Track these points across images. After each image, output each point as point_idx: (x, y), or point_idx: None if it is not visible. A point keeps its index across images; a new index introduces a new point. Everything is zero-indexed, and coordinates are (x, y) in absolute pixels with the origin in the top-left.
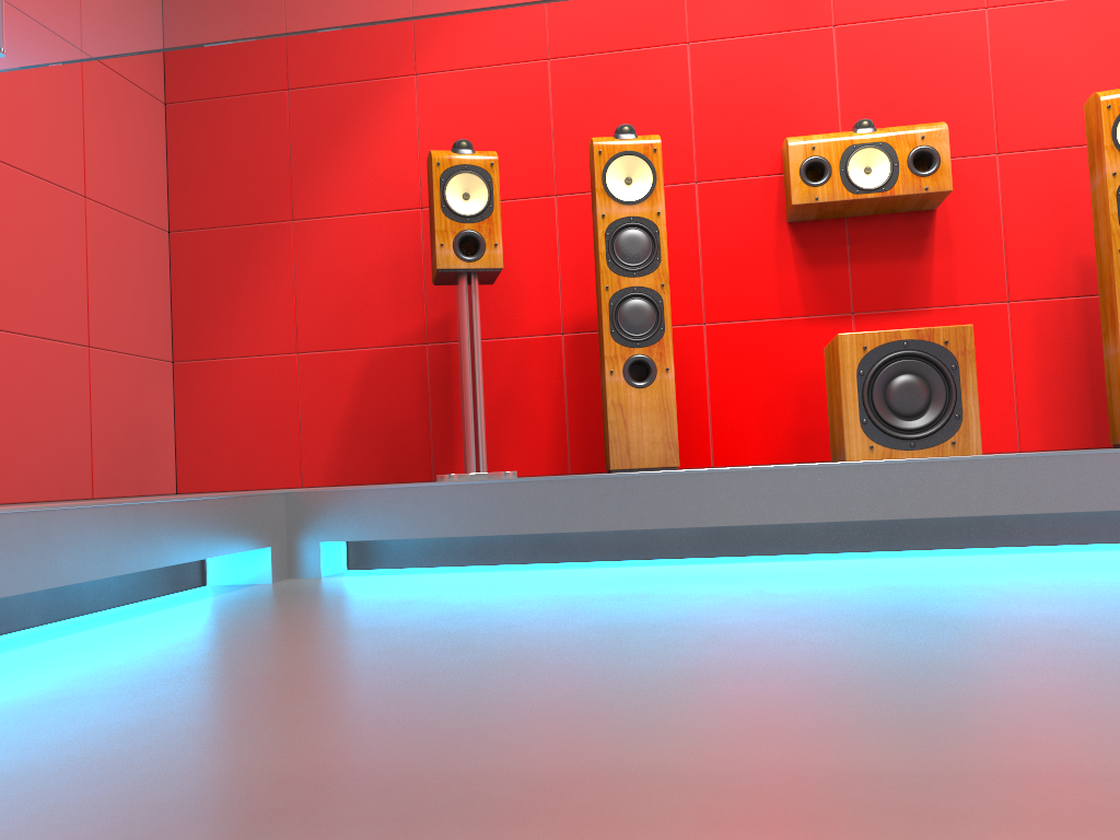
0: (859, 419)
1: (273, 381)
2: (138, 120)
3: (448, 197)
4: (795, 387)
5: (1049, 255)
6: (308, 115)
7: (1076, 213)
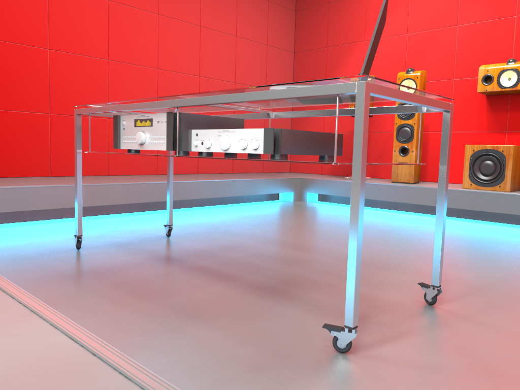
0: (468, 174)
1: None
2: (284, 61)
3: None
4: None
5: None
6: (332, 55)
7: None
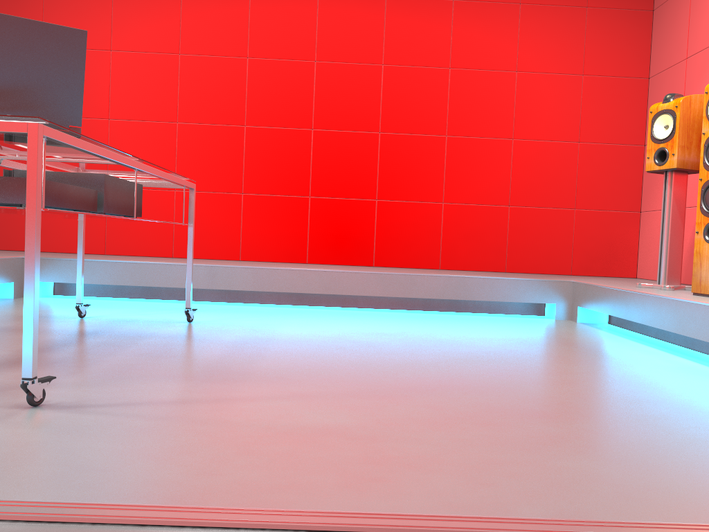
0: None
1: None
2: (623, 94)
3: (655, 130)
4: None
5: None
6: (692, 71)
7: None
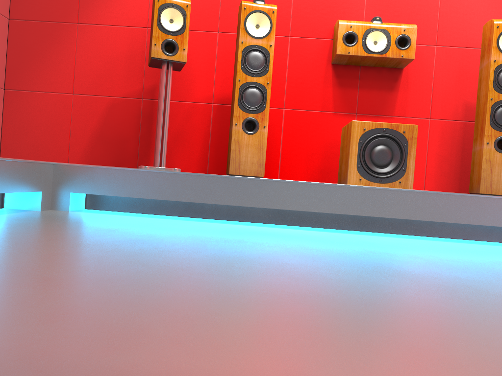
0: (356, 164)
1: (58, 107)
2: None
3: (162, 19)
4: (324, 146)
5: (452, 99)
6: None
7: (468, 80)
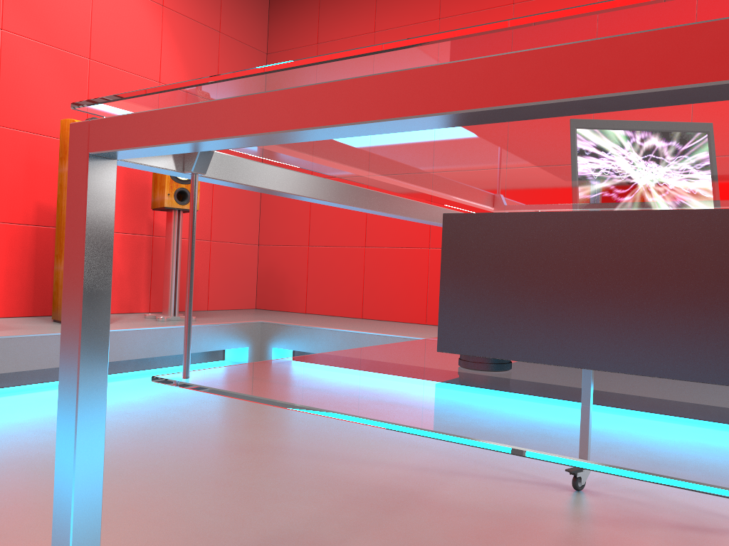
0: None
1: None
2: None
3: None
4: None
5: (21, 197)
6: None
7: (39, 175)
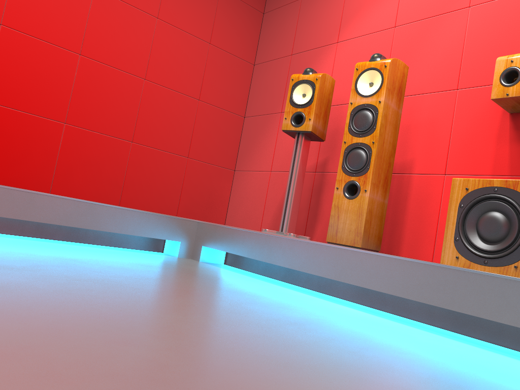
0: (453, 237)
1: (261, 182)
2: (236, 71)
3: (294, 95)
4: None
5: None
6: (296, 65)
7: None
